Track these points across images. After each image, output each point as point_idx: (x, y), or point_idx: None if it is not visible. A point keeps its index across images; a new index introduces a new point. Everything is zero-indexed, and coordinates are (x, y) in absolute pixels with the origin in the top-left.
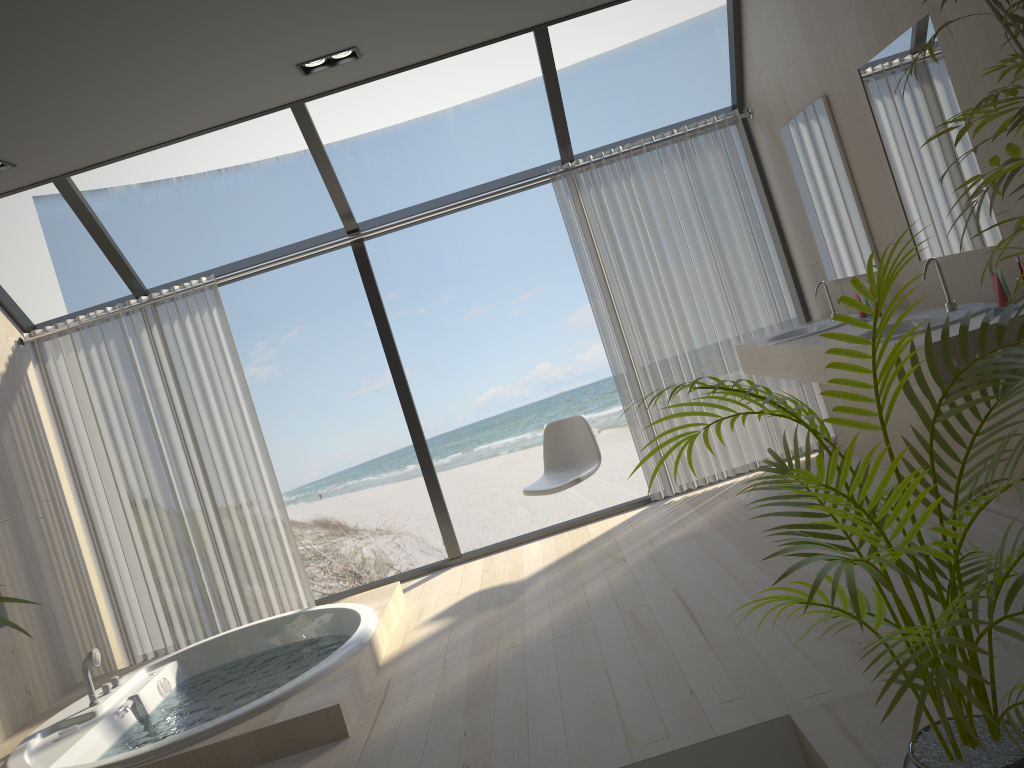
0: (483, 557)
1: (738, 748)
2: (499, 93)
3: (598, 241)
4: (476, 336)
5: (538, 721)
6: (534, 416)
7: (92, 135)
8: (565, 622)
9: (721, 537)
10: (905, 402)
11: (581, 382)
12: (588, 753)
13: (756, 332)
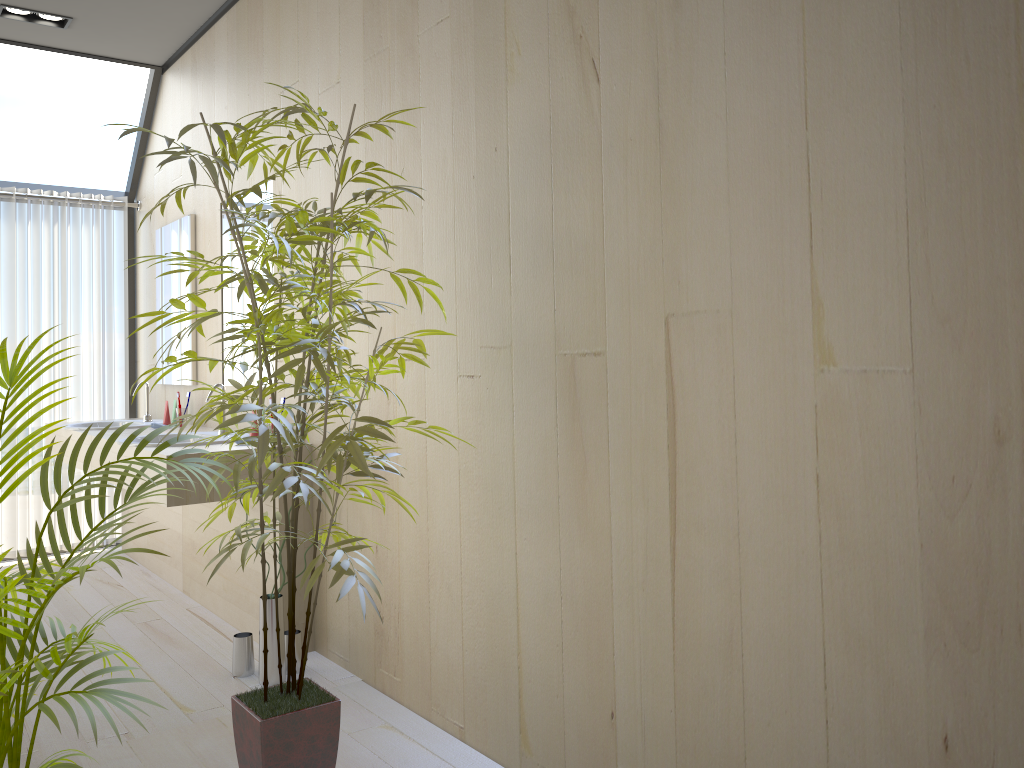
0: None
1: None
2: None
3: None
4: None
5: None
6: None
7: None
8: None
9: None
10: (178, 511)
11: None
12: None
13: (75, 416)
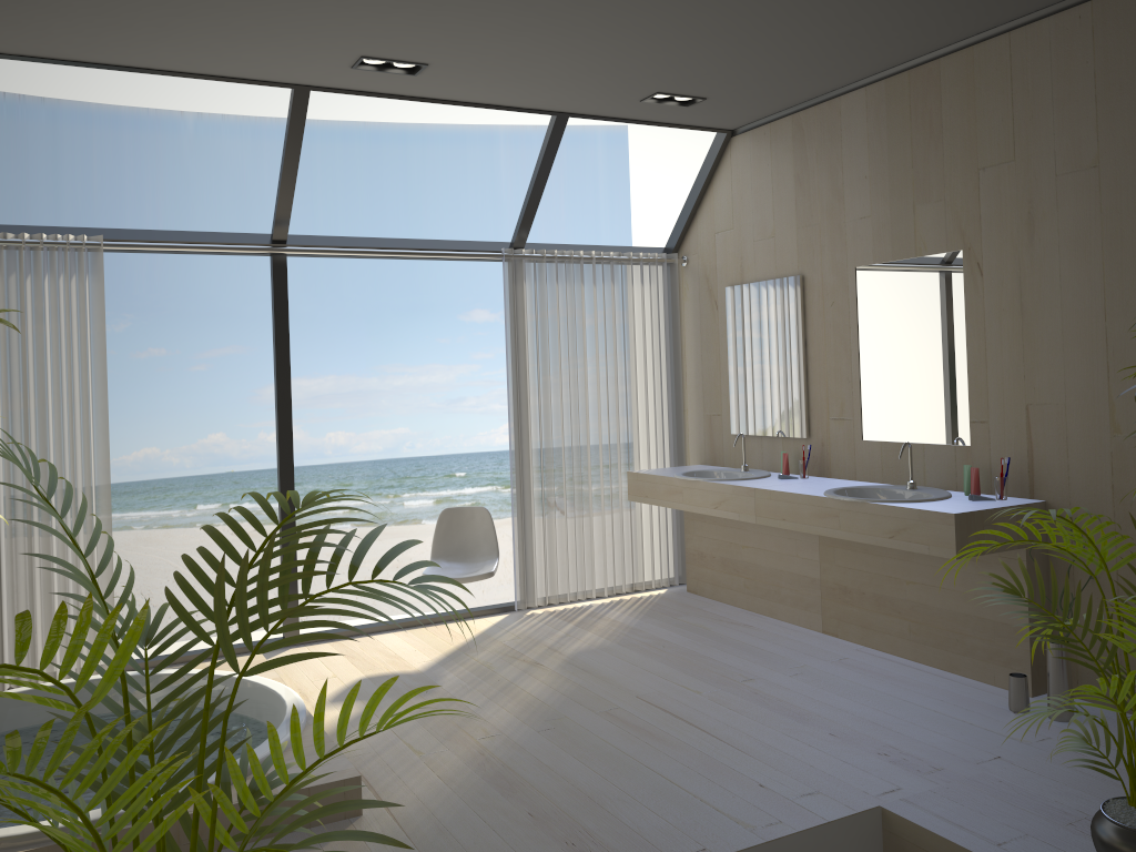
0: (326, 642)
1: (843, 833)
2: (256, 119)
3: (529, 335)
4: (145, 381)
5: (613, 805)
6: (189, 492)
7: (84, 29)
8: (533, 717)
9: (637, 654)
10: (809, 557)
11: (257, 465)
12: (707, 833)
13: (642, 463)
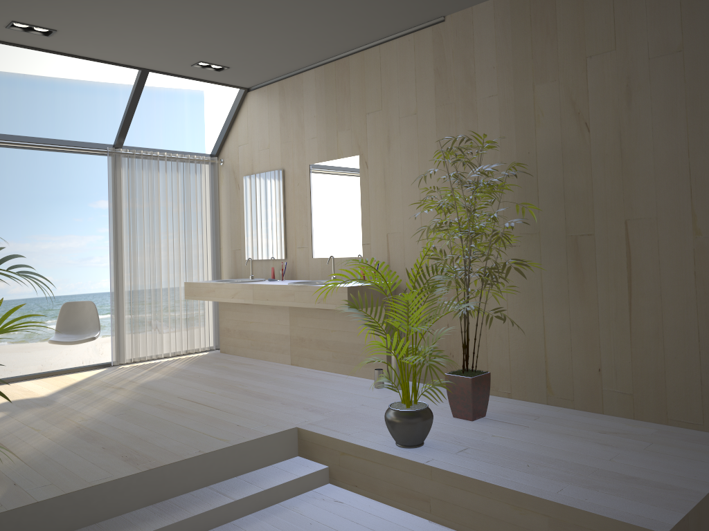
0: None
1: (276, 440)
2: None
3: (124, 200)
4: None
5: (153, 440)
6: None
7: None
8: (114, 410)
9: (183, 380)
10: (284, 324)
11: None
12: (203, 445)
13: (194, 278)
